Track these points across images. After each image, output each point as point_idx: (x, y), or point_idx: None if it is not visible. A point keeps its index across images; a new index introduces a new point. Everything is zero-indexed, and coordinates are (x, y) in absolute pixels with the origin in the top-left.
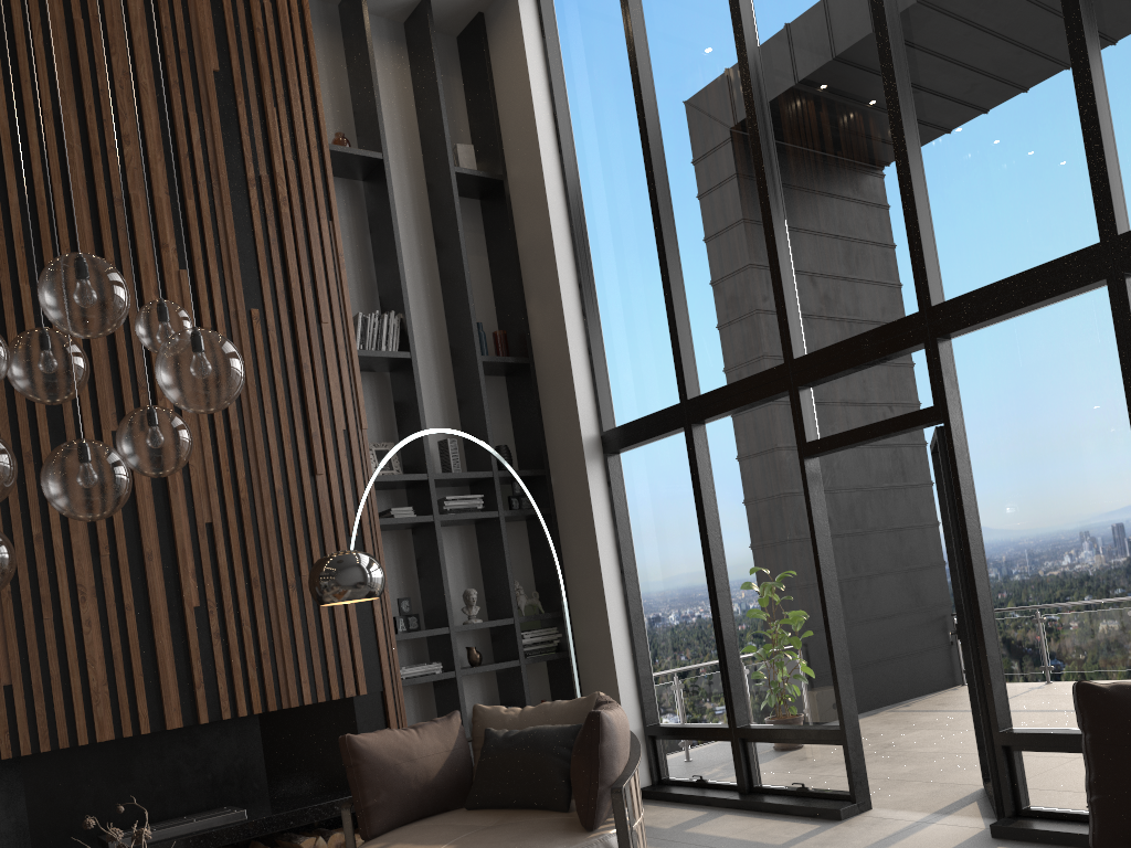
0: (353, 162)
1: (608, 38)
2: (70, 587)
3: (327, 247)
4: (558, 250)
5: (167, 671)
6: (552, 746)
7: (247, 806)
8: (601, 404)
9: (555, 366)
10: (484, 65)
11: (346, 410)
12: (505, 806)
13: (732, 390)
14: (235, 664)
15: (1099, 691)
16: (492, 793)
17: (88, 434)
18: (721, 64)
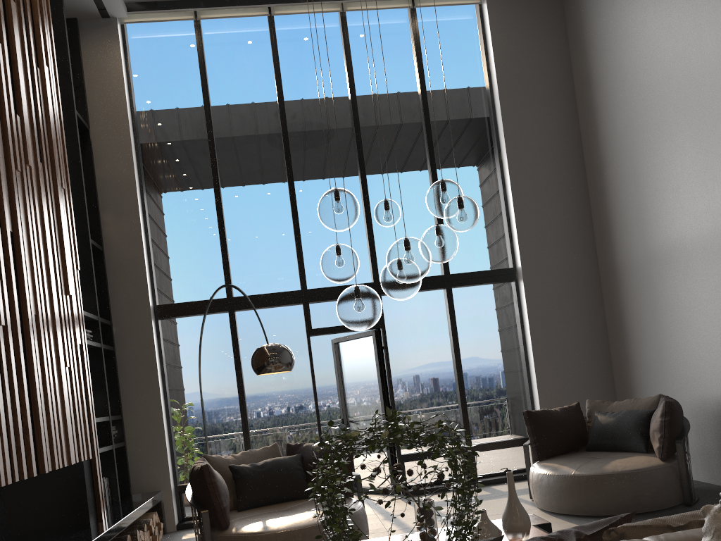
0: None
1: (179, 86)
2: None
3: (60, 136)
4: (137, 189)
5: (31, 429)
6: (295, 466)
7: None
8: (155, 288)
9: (127, 258)
10: (77, 52)
11: (71, 253)
12: (266, 504)
13: (266, 297)
14: (52, 428)
15: (533, 412)
16: (259, 497)
17: None
18: (264, 138)
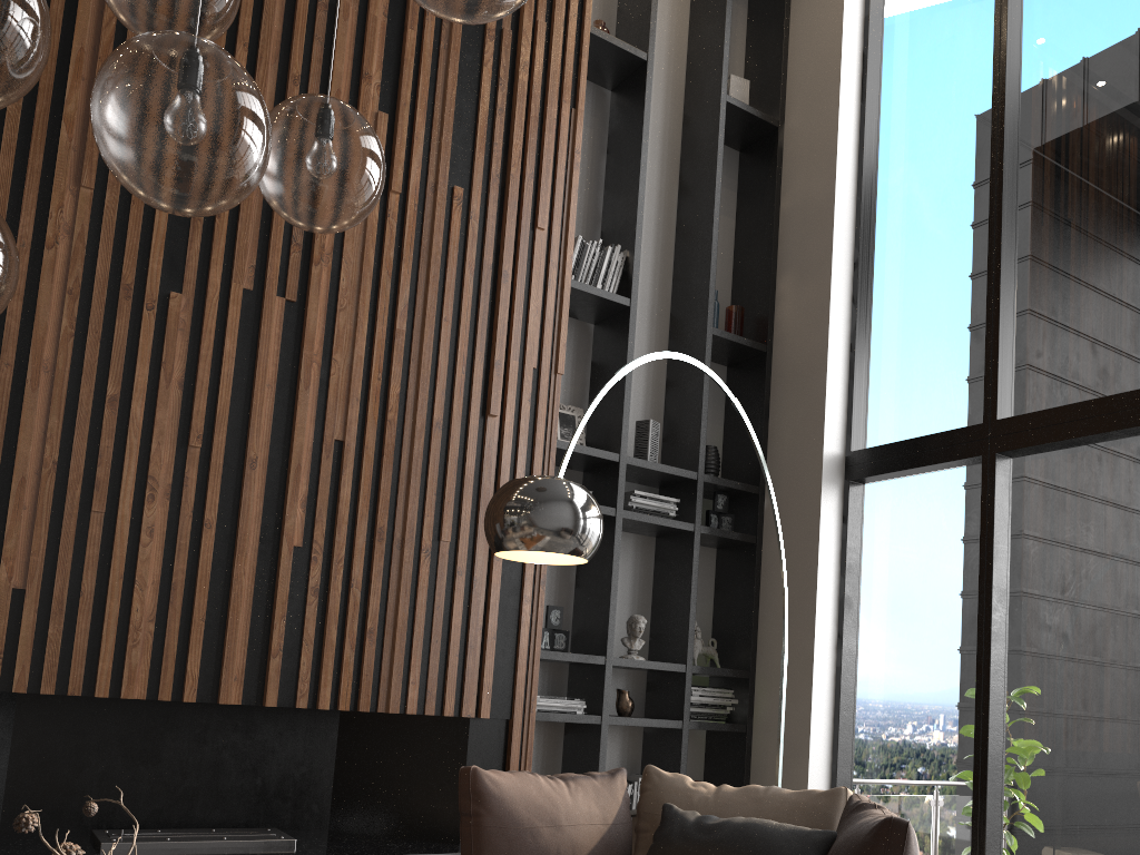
0: (610, 59)
1: None
2: (137, 478)
3: (563, 139)
4: (838, 214)
5: (238, 624)
6: None
7: (298, 834)
8: (854, 416)
9: (802, 358)
10: None
11: (542, 344)
12: None
13: (1077, 412)
14: (330, 636)
15: None
16: None
17: (213, 283)
18: None
